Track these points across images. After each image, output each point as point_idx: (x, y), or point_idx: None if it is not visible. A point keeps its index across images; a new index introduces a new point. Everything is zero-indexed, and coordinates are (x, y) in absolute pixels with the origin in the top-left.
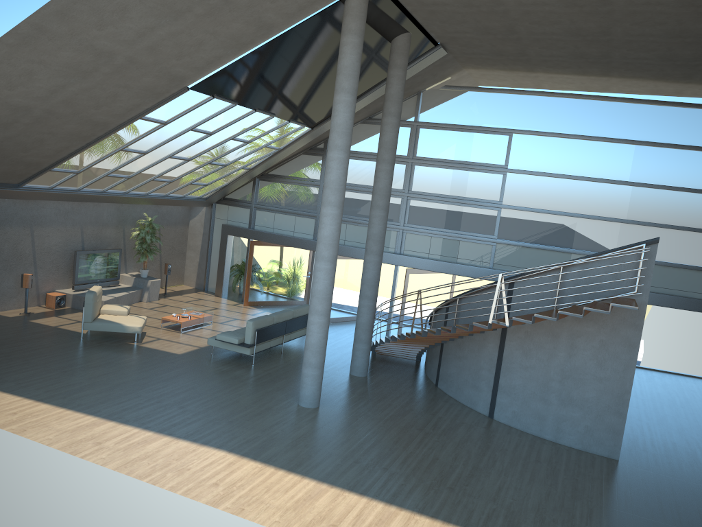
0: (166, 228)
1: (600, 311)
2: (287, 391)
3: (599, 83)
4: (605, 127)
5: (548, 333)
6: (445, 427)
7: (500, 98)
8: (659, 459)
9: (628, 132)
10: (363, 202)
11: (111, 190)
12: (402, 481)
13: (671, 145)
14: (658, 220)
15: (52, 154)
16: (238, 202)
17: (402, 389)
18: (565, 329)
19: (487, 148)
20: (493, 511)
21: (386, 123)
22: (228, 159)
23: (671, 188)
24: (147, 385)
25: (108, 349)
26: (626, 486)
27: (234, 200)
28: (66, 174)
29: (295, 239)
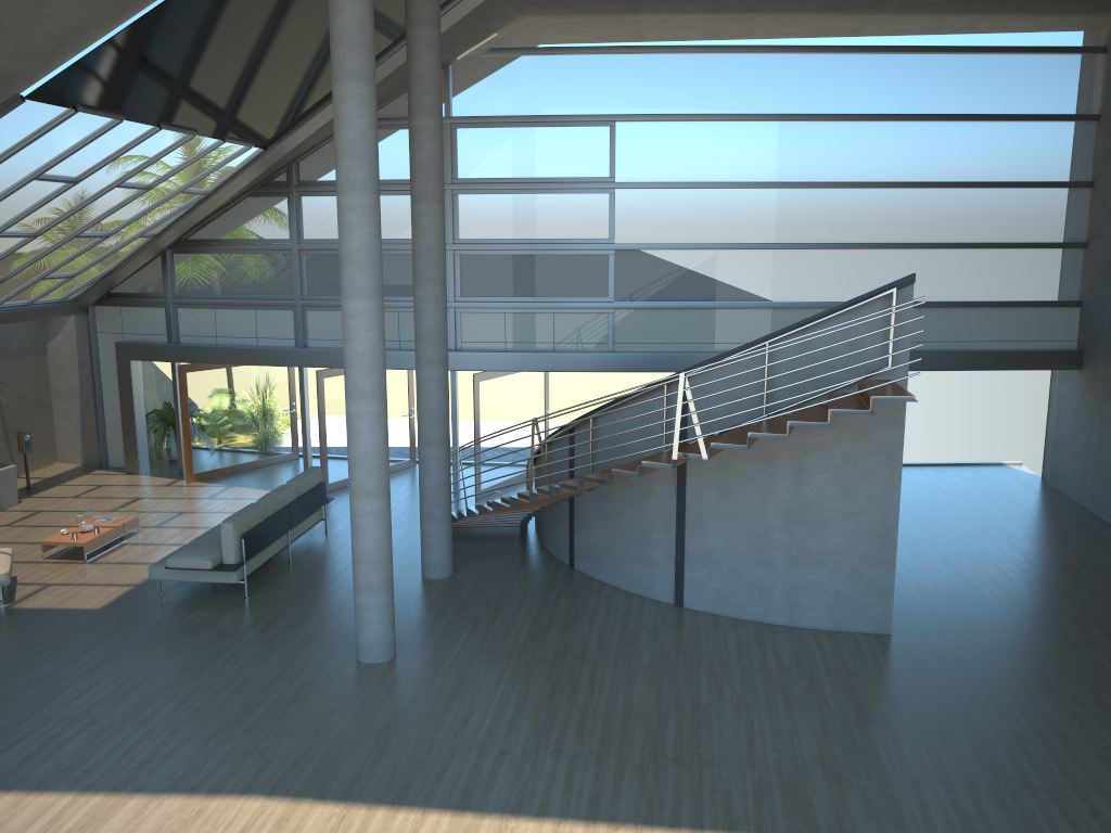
0: (3, 365)
1: (858, 413)
2: (329, 638)
3: (738, 24)
4: (759, 97)
5: (757, 455)
6: (618, 643)
7: (587, 63)
8: (942, 617)
9: (795, 101)
10: None
11: None
12: (595, 768)
13: (860, 116)
14: (854, 238)
15: None
16: (140, 299)
17: (520, 586)
18: (785, 443)
19: (577, 151)
20: (759, 784)
21: (419, 128)
22: (112, 224)
23: (868, 185)
24: (56, 693)
25: None
26: (923, 677)
27: (131, 296)
28: None
29: (264, 350)
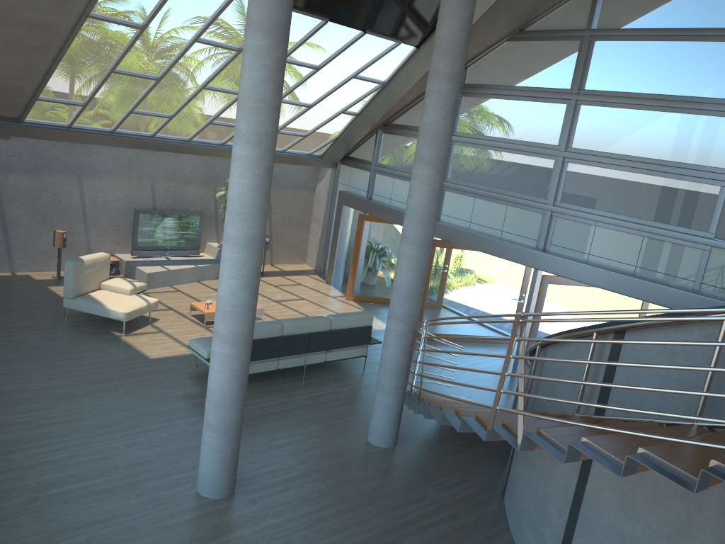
0: (279, 191)
1: None
2: None
3: None
4: None
5: None
6: None
7: None
8: None
9: None
10: (500, 165)
11: (163, 135)
12: None
13: None
14: None
15: (18, 74)
16: (359, 163)
17: (426, 489)
18: None
19: (713, 69)
20: None
21: (444, 4)
22: (308, 96)
23: None
24: (24, 403)
25: (71, 337)
26: None
27: (357, 160)
28: (71, 107)
29: None
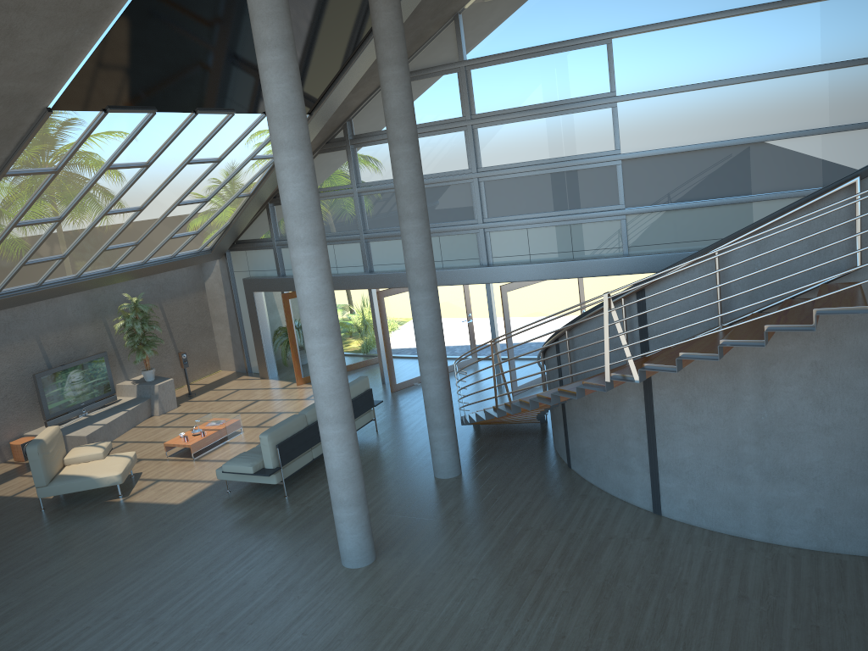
0: (171, 302)
1: (797, 328)
2: (329, 539)
3: None
4: None
5: (718, 367)
6: (580, 556)
7: None
8: None
9: None
10: None
11: (51, 279)
12: None
13: None
14: None
15: None
16: (256, 243)
17: (513, 488)
18: (747, 354)
19: (578, 73)
20: None
21: (386, 79)
22: (205, 191)
23: None
24: (109, 585)
25: (75, 521)
26: None
27: (251, 241)
28: None
29: (340, 277)
